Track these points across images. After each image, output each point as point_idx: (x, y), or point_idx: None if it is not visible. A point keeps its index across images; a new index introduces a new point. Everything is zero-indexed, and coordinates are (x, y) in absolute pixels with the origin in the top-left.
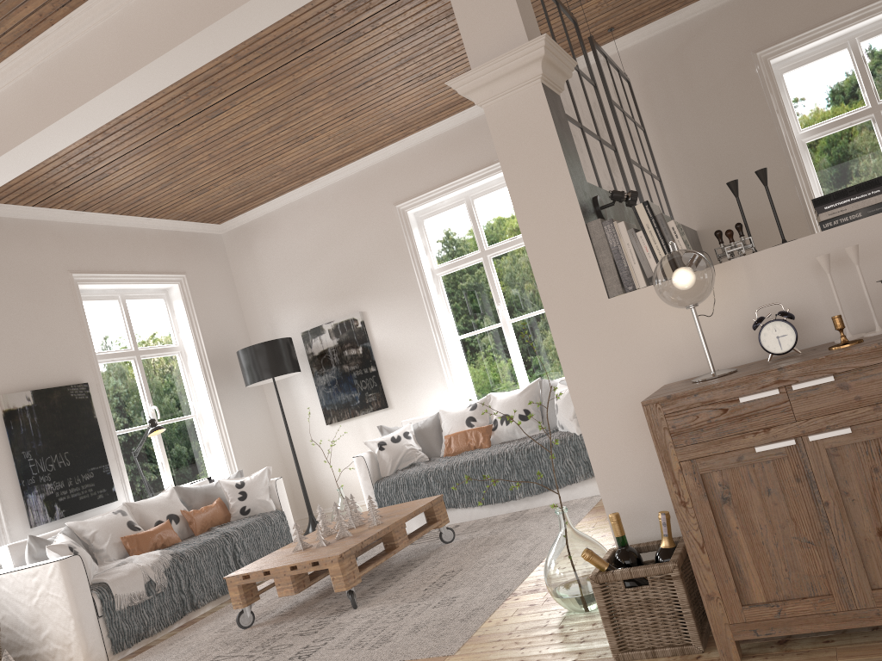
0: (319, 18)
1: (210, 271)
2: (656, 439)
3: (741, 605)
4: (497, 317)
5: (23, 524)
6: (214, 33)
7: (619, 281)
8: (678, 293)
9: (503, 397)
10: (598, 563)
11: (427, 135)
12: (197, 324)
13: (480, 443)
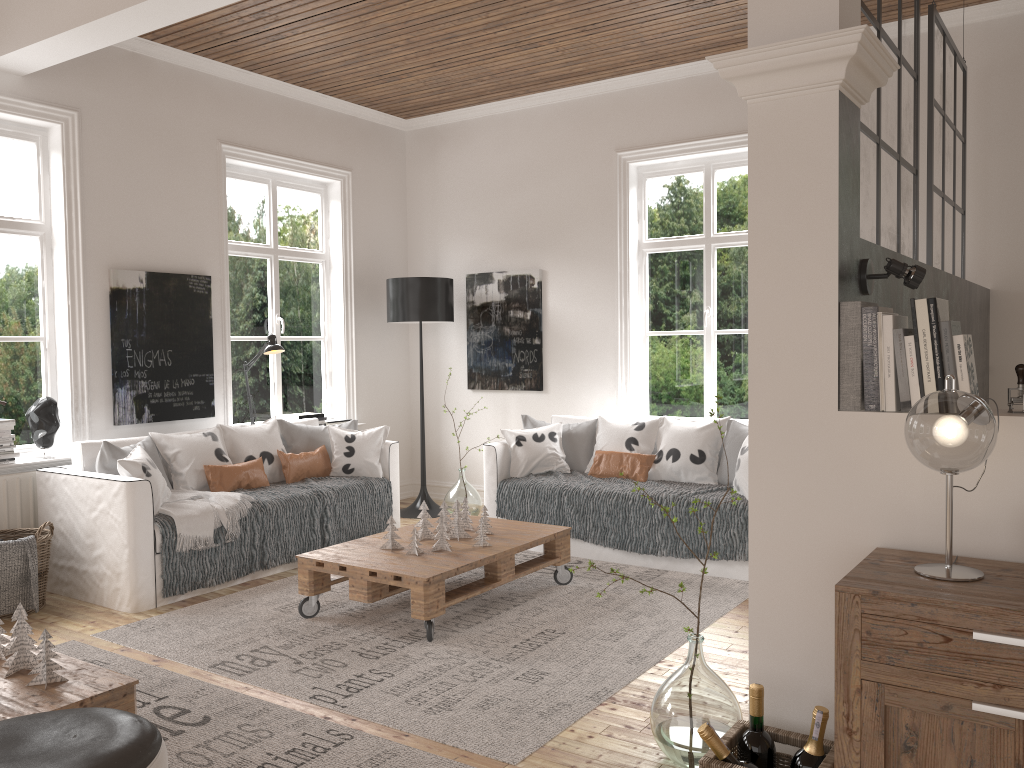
0: None
1: (381, 174)
2: (840, 639)
3: None
4: (701, 322)
5: (107, 419)
6: None
7: (860, 393)
8: (935, 453)
9: (678, 426)
10: (716, 747)
11: (681, 74)
12: (351, 233)
13: (634, 473)
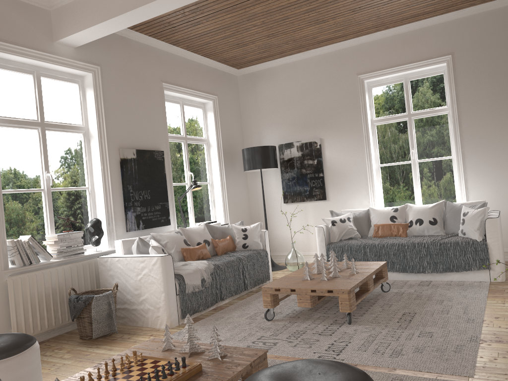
0: None
1: (229, 97)
2: None
3: None
4: (409, 157)
5: (123, 229)
6: None
7: None
8: None
9: (418, 207)
10: None
11: (390, 33)
12: (219, 127)
13: (399, 233)
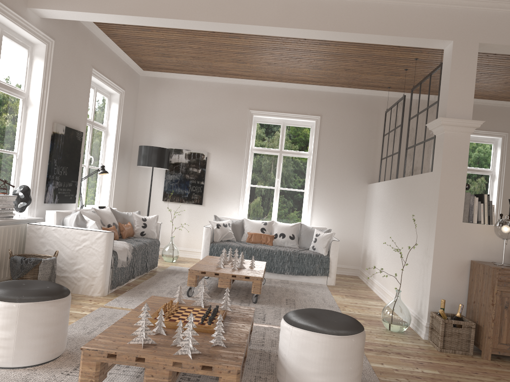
0: None
1: (132, 93)
2: (492, 280)
3: (498, 342)
4: (274, 183)
5: (42, 199)
6: (331, 34)
7: (468, 217)
8: (507, 234)
9: (282, 224)
10: (444, 315)
11: (281, 85)
12: (121, 120)
13: (267, 242)
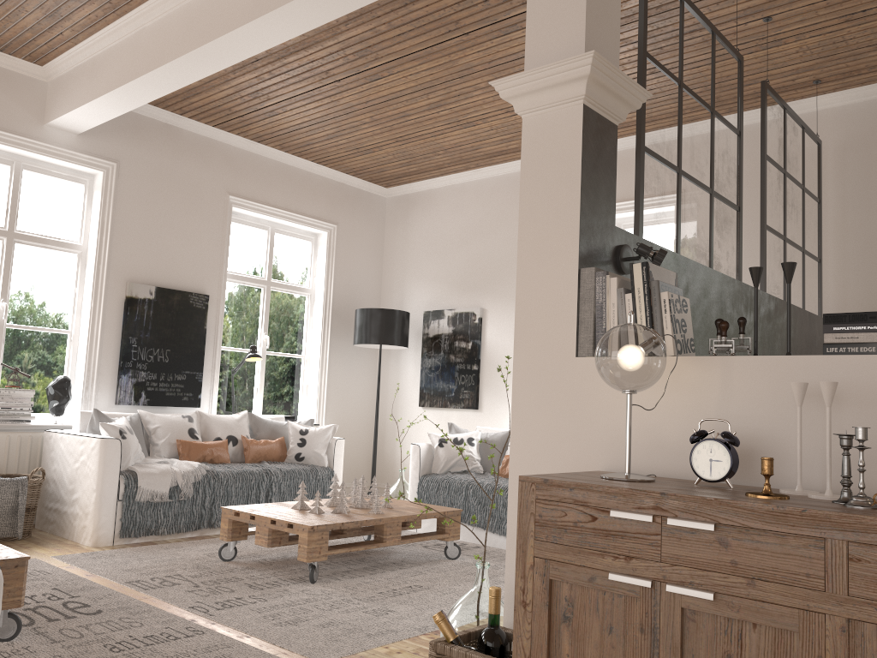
0: (472, 2)
1: (363, 229)
2: (520, 522)
3: None
4: None
5: (110, 399)
6: None
7: (592, 342)
8: (609, 371)
9: None
10: (445, 631)
11: None
12: (332, 273)
13: None
